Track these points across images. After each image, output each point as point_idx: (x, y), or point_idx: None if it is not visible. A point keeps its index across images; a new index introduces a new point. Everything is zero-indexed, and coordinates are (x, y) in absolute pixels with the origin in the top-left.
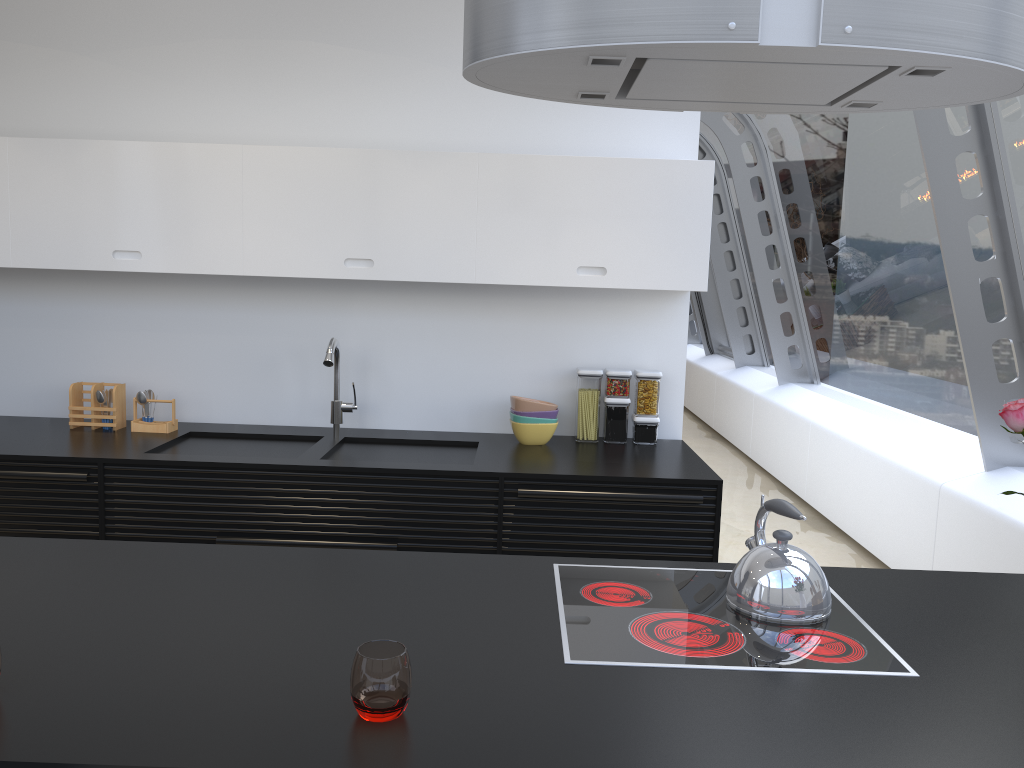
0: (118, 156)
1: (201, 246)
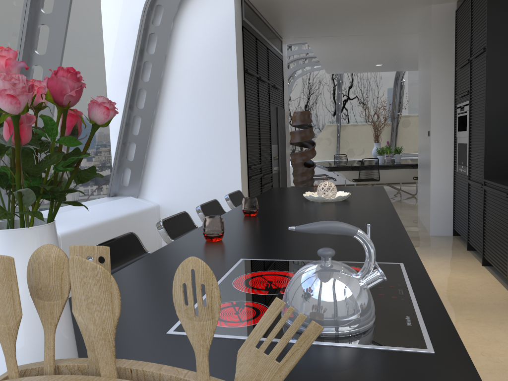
0: None
1: None
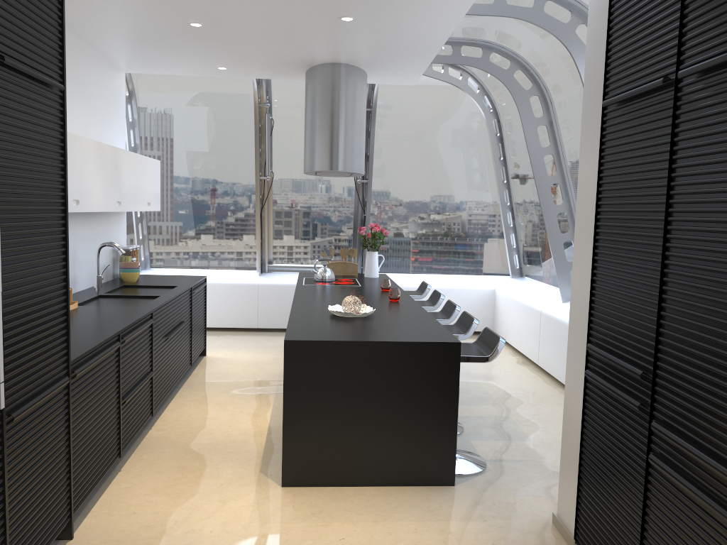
0: (73, 143)
1: (92, 196)
